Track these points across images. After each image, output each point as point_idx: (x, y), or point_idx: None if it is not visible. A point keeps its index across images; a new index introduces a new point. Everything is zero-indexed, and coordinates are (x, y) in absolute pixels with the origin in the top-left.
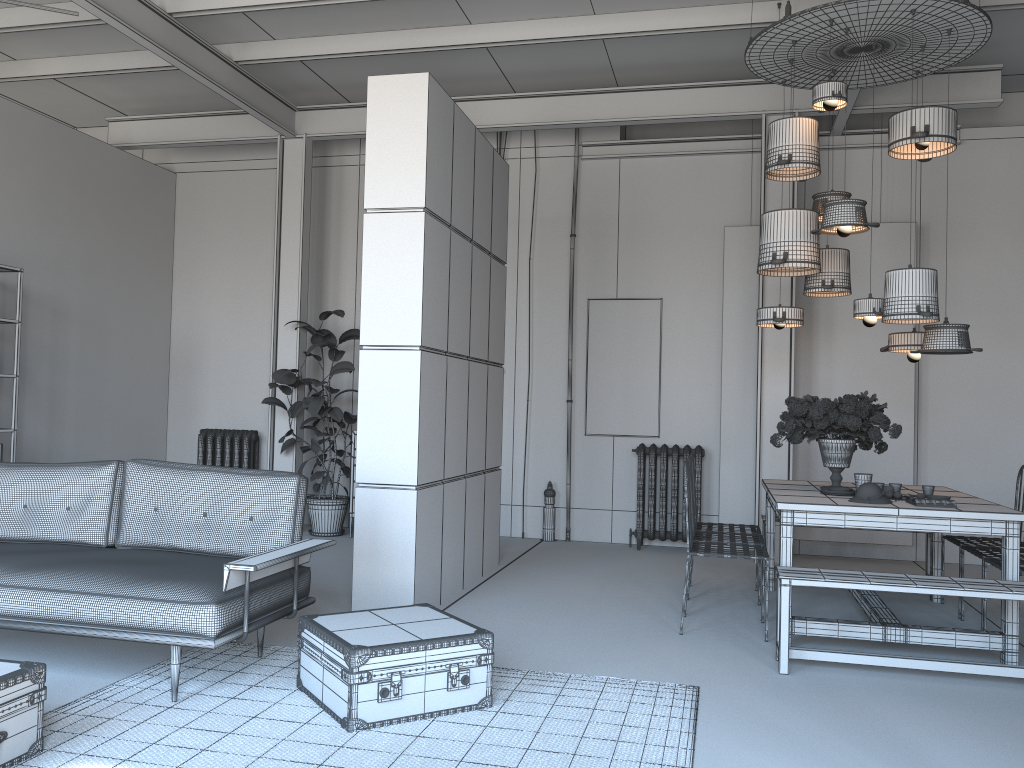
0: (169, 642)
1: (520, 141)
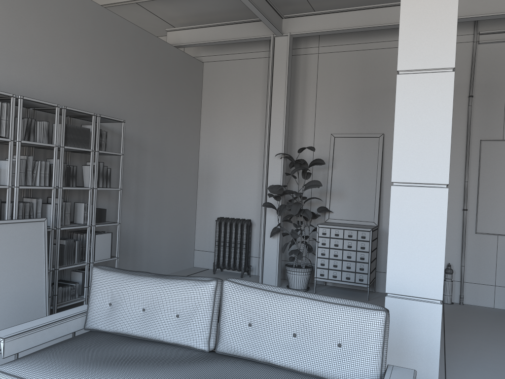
0: None
1: None
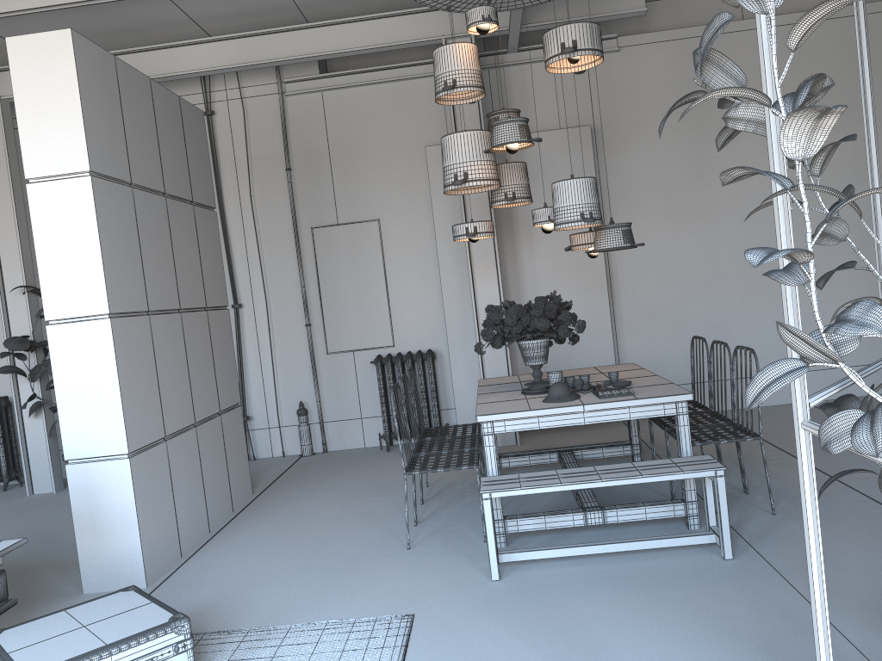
0: None
1: (225, 83)
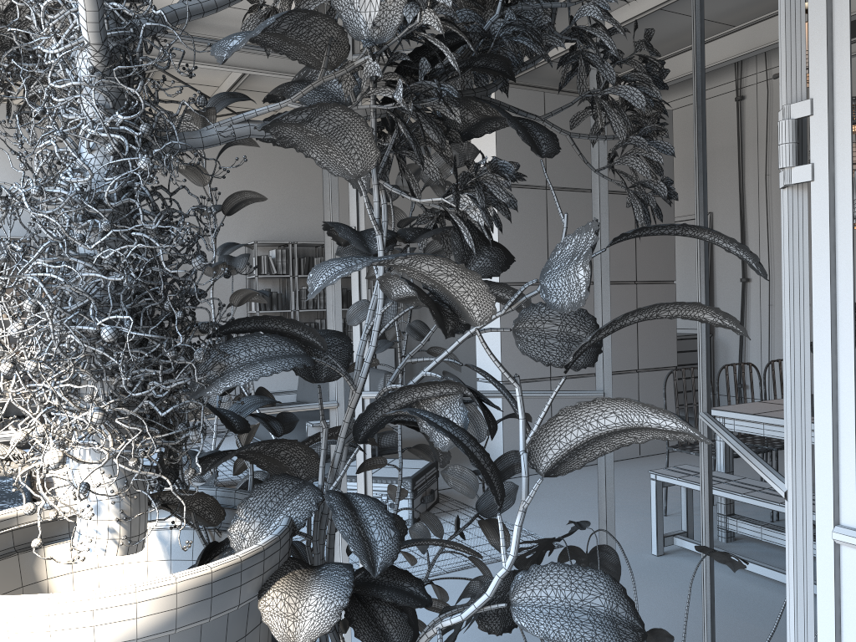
0: None
1: (755, 67)
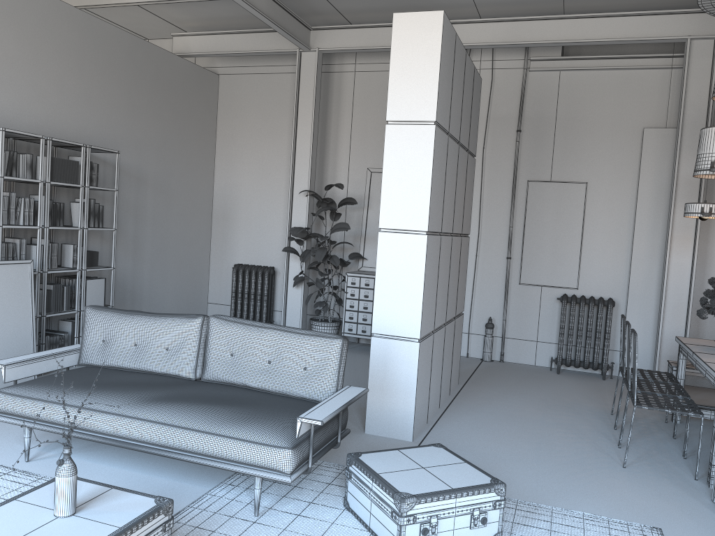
0: (255, 474)
1: (480, 55)
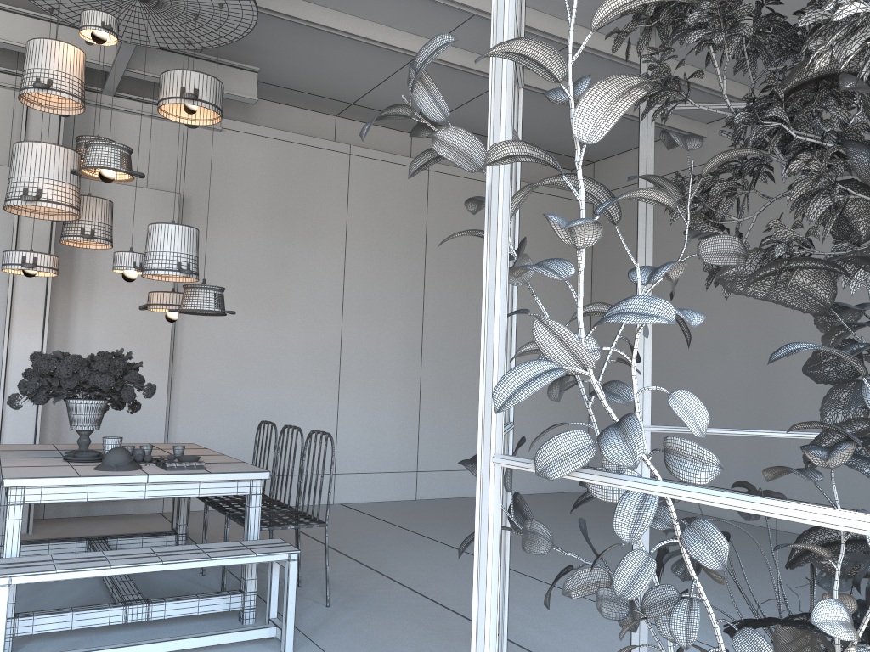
0: None
1: None
